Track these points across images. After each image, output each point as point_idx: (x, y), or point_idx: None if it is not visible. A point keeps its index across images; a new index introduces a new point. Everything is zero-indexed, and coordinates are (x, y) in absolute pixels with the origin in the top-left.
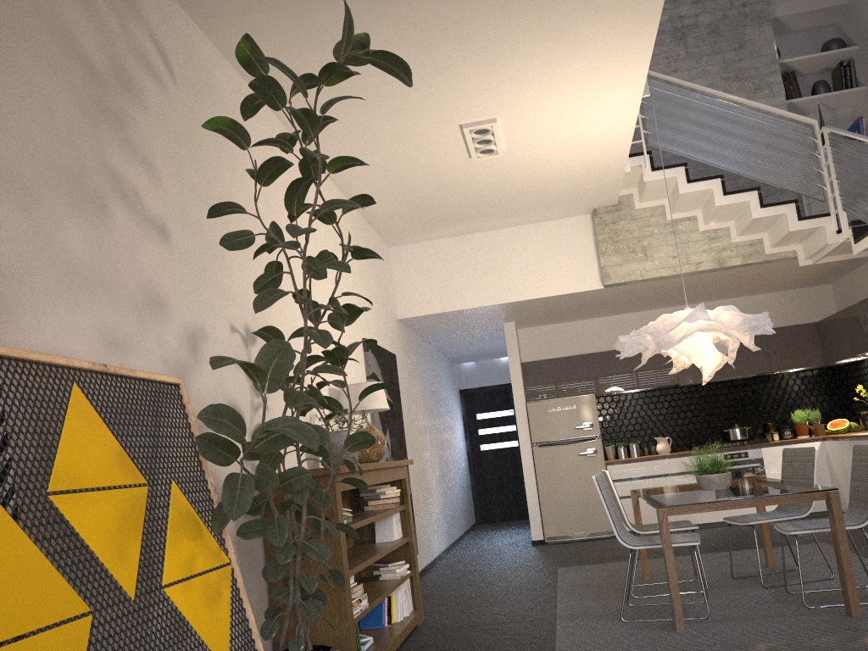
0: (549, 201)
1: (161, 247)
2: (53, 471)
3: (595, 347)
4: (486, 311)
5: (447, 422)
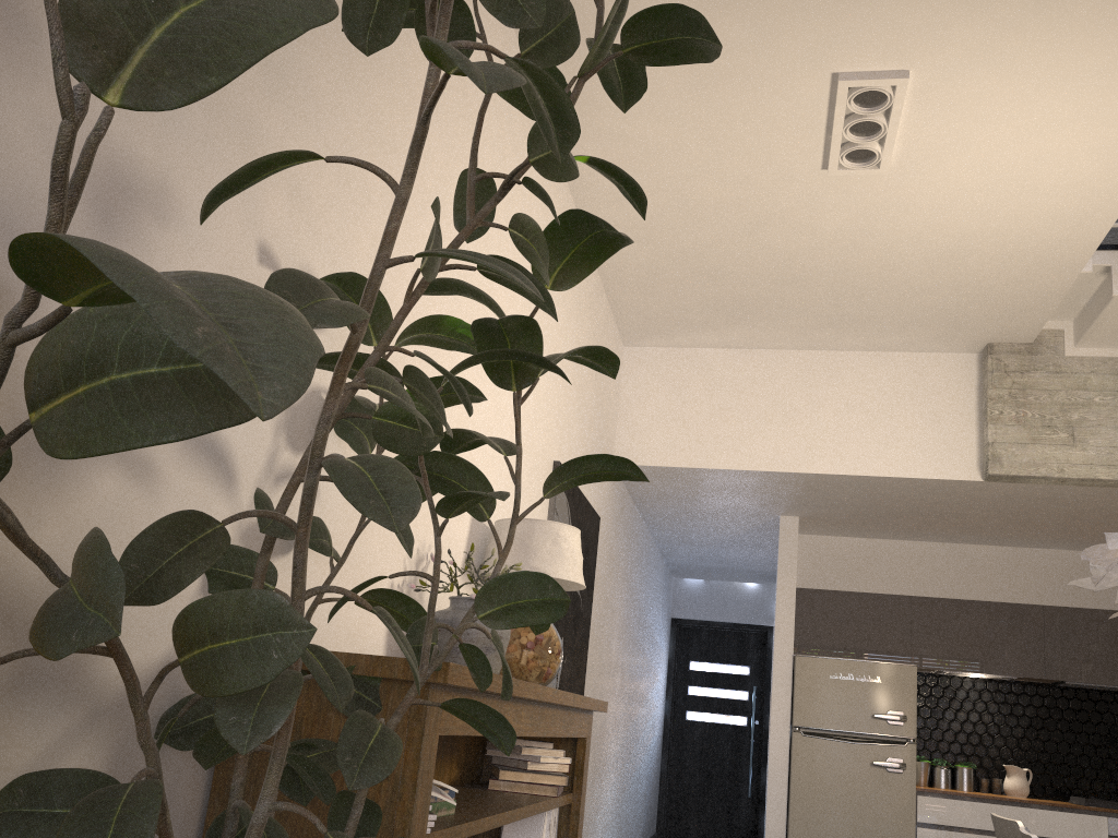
0: (921, 308)
1: None
2: None
3: (921, 590)
4: (763, 483)
5: (649, 662)
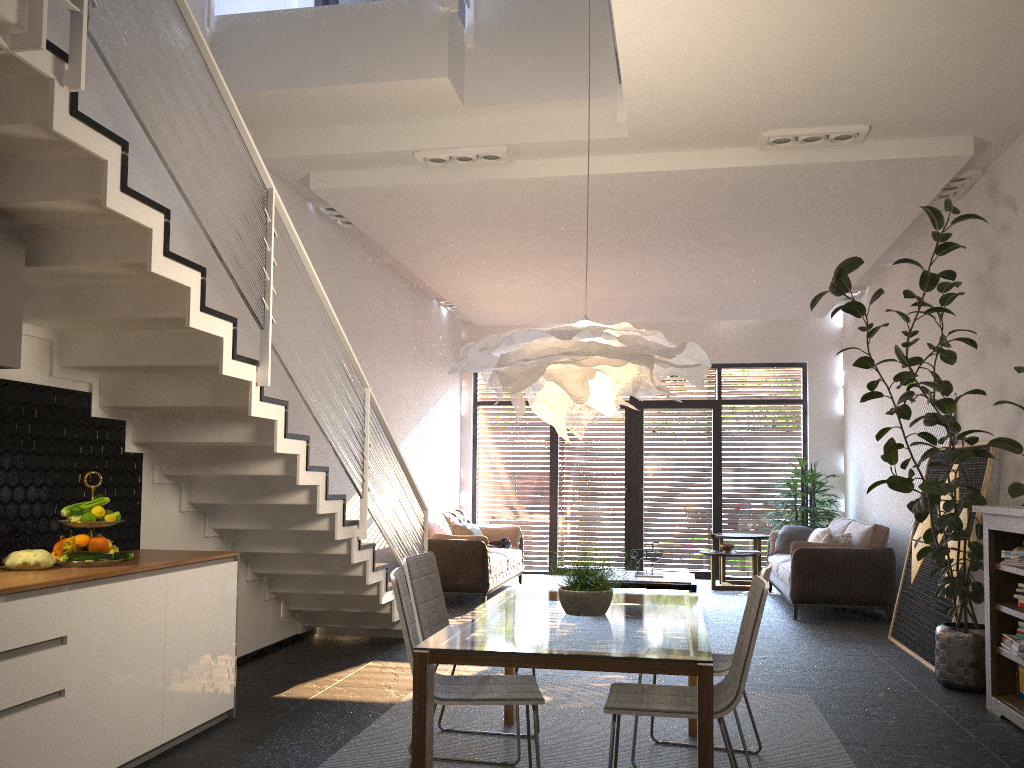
0: None
1: (1005, 351)
2: None
3: None
4: None
5: None
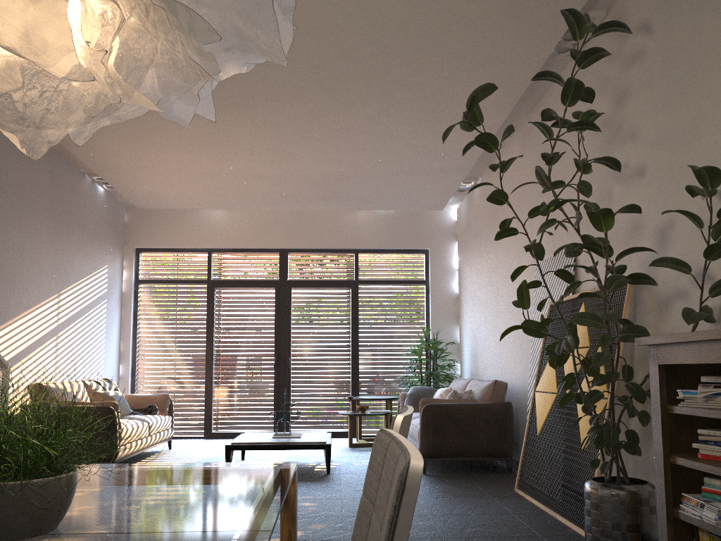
0: None
1: (639, 184)
2: None
3: None
4: None
5: None
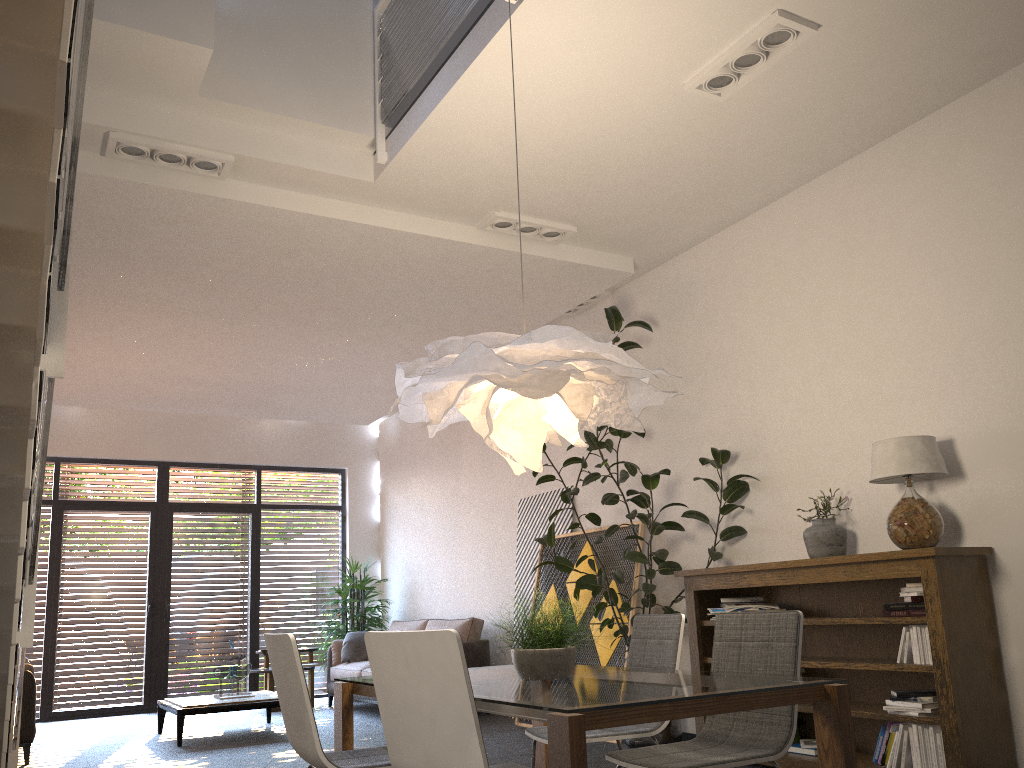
0: None
1: (646, 444)
2: (569, 575)
3: None
4: None
5: None
